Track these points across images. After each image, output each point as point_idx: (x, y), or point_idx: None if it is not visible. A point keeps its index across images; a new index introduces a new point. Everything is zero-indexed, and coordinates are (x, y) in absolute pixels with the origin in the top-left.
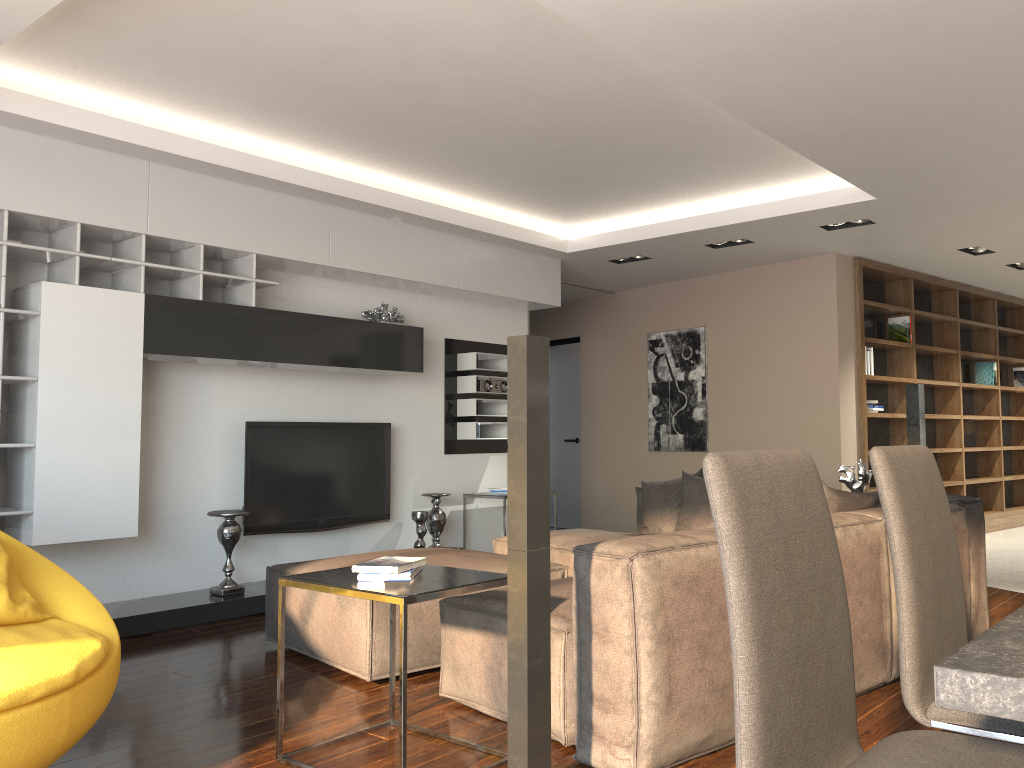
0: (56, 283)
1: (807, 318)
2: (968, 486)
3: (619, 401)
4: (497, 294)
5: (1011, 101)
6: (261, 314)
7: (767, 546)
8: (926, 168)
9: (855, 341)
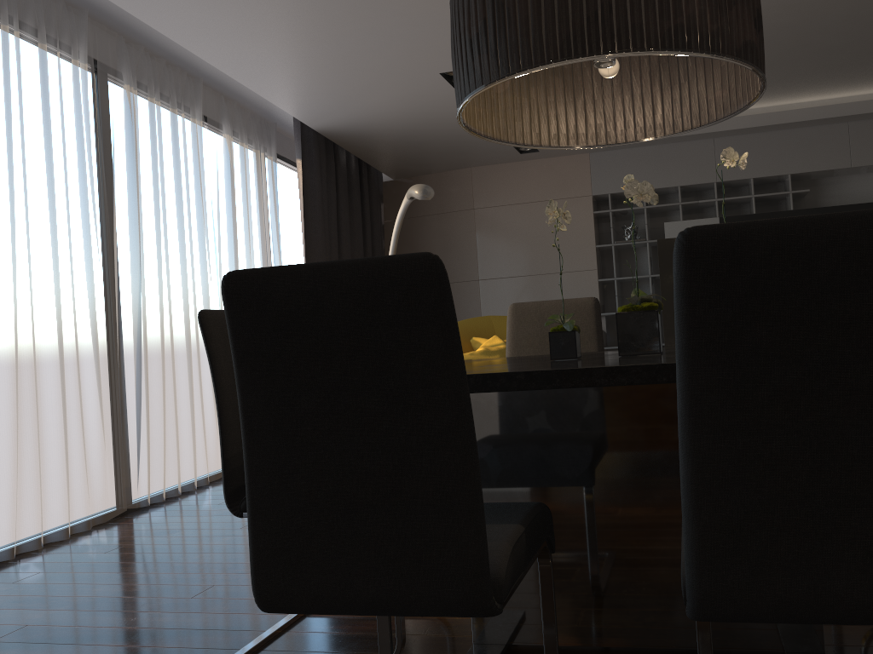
0: (670, 222)
1: None
2: None
3: None
4: None
5: None
6: (797, 214)
7: (527, 339)
8: None
9: None
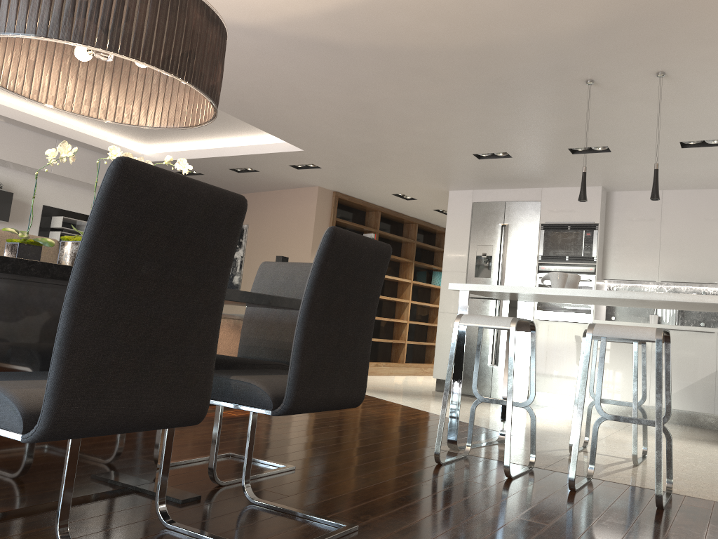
0: None
1: (299, 225)
2: (418, 347)
3: None
4: (83, 181)
5: (314, 97)
6: None
7: None
8: (312, 133)
9: None
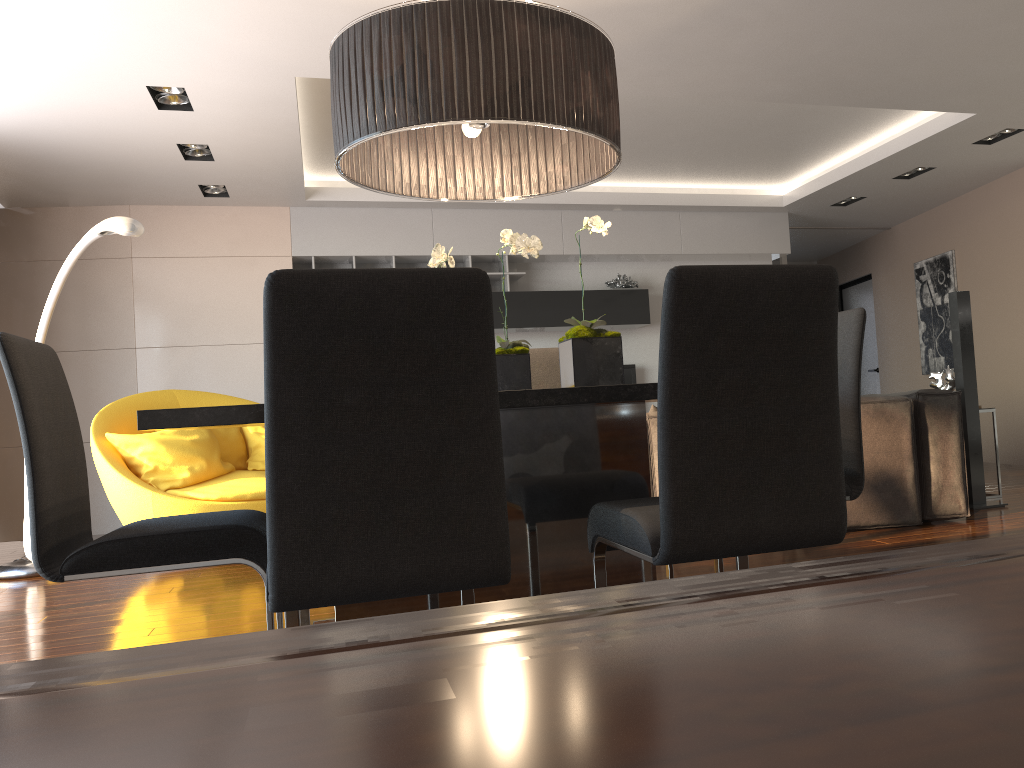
0: None
1: None
2: None
3: (900, 330)
4: (719, 253)
5: (928, 30)
6: (514, 296)
7: None
8: (968, 84)
9: None
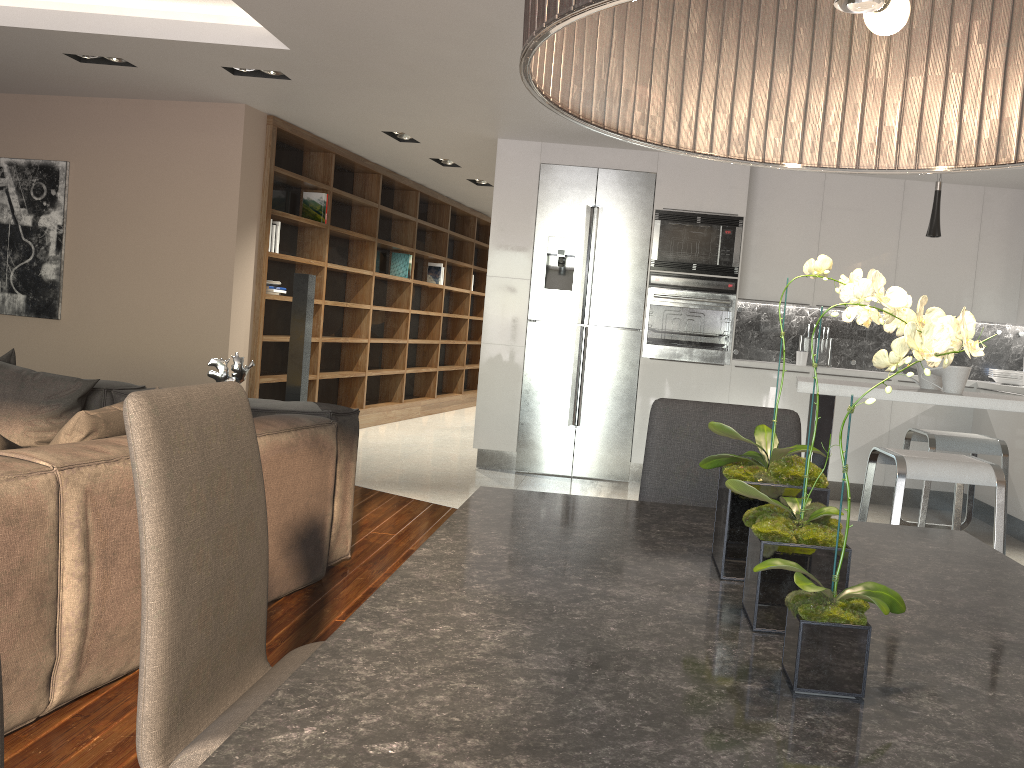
0: None
1: (204, 175)
2: (372, 377)
3: None
4: None
5: None
6: None
7: None
8: (346, 27)
9: (260, 212)
